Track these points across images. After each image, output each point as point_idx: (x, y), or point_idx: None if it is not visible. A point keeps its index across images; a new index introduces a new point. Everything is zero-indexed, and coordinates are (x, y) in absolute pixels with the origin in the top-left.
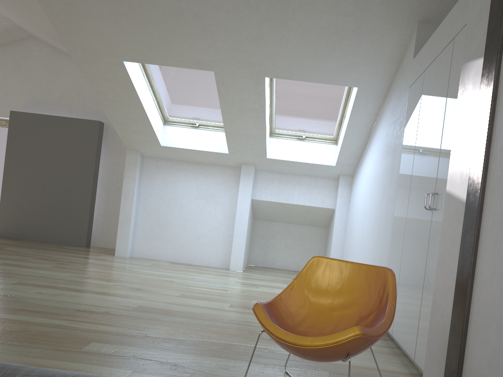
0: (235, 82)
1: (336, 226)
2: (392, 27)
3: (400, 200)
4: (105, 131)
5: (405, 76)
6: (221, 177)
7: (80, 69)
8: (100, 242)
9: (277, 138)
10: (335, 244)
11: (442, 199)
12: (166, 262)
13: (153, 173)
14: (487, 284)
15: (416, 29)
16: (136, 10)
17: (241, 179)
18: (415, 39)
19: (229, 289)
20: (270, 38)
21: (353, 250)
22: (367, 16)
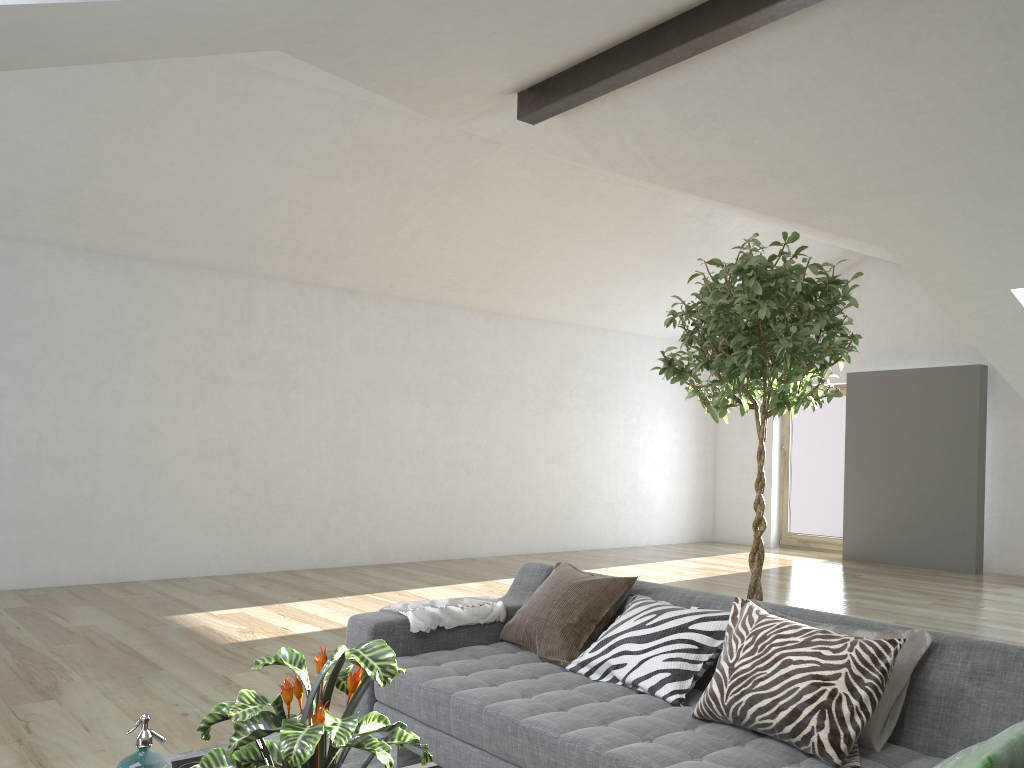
0: None
1: None
2: None
3: None
4: (990, 378)
5: None
6: None
7: (946, 313)
8: (998, 564)
9: None
10: None
11: None
12: None
13: None
14: None
15: None
16: (1023, 224)
17: None
18: None
19: None
20: None
21: None
22: None
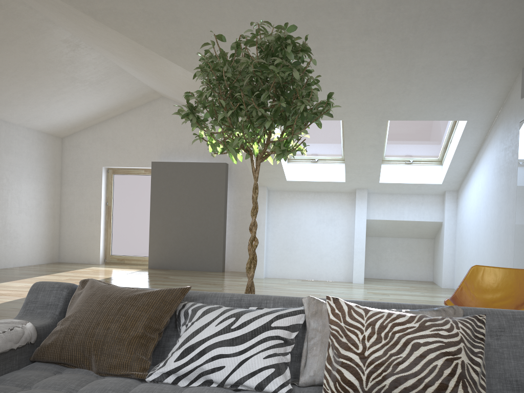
0: (360, 126)
1: (446, 237)
2: (499, 75)
3: (521, 215)
4: (228, 171)
5: (513, 112)
6: (338, 203)
7: None
8: (232, 266)
9: (387, 164)
10: (446, 253)
11: None
12: (297, 280)
13: (279, 204)
14: None
15: (521, 75)
16: None
17: (357, 203)
18: (520, 83)
19: (368, 298)
20: (395, 92)
21: (468, 257)
22: (479, 69)
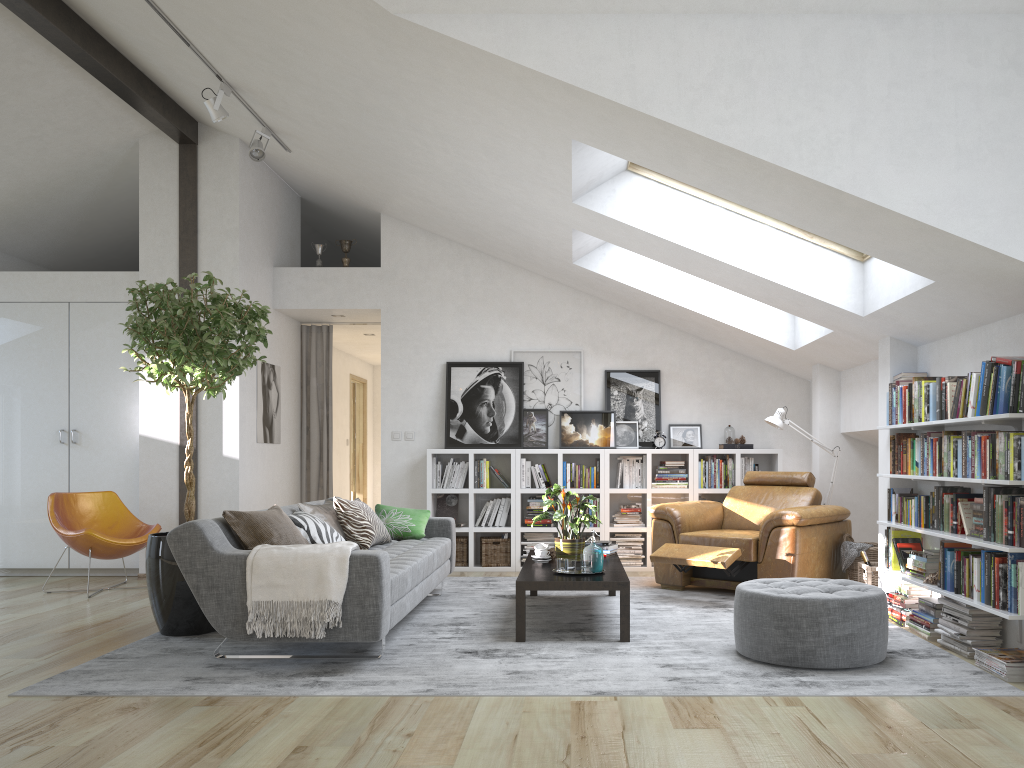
0: None
1: None
2: None
3: None
4: None
5: None
6: None
7: None
8: None
9: None
10: None
11: (89, 435)
12: None
13: None
14: (213, 485)
15: None
16: None
17: None
18: None
19: None
20: None
21: None
22: None
